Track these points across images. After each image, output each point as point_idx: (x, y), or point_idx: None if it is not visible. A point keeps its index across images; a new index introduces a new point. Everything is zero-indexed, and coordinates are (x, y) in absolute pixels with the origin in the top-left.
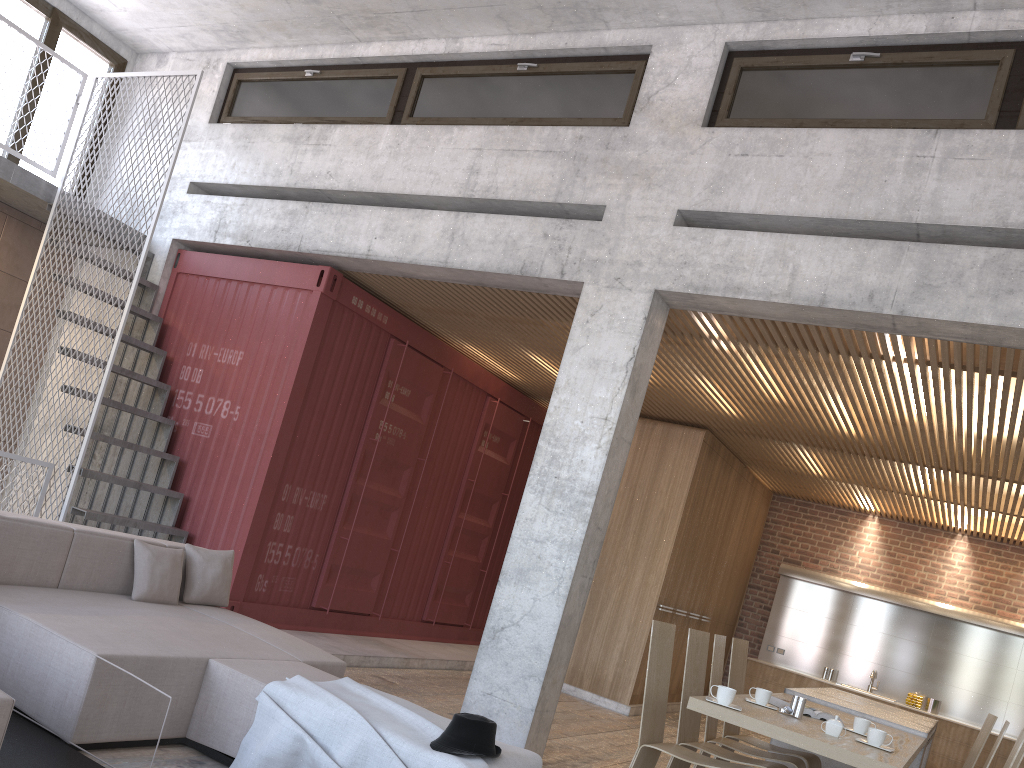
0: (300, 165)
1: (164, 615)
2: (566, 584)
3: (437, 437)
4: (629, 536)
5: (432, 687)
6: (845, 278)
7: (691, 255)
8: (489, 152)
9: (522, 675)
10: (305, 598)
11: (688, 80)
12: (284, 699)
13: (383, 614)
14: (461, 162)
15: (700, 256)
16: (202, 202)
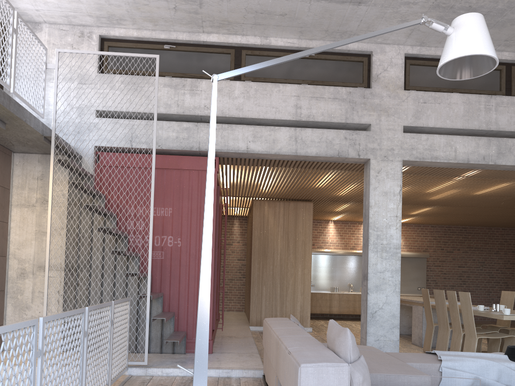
0: (183, 101)
1: None
2: (398, 286)
3: None
4: (291, 254)
5: None
6: (473, 151)
7: (414, 145)
8: (304, 98)
9: (390, 328)
10: (212, 326)
11: (393, 69)
12: (453, 366)
13: None
14: (289, 102)
15: (417, 145)
16: (112, 123)
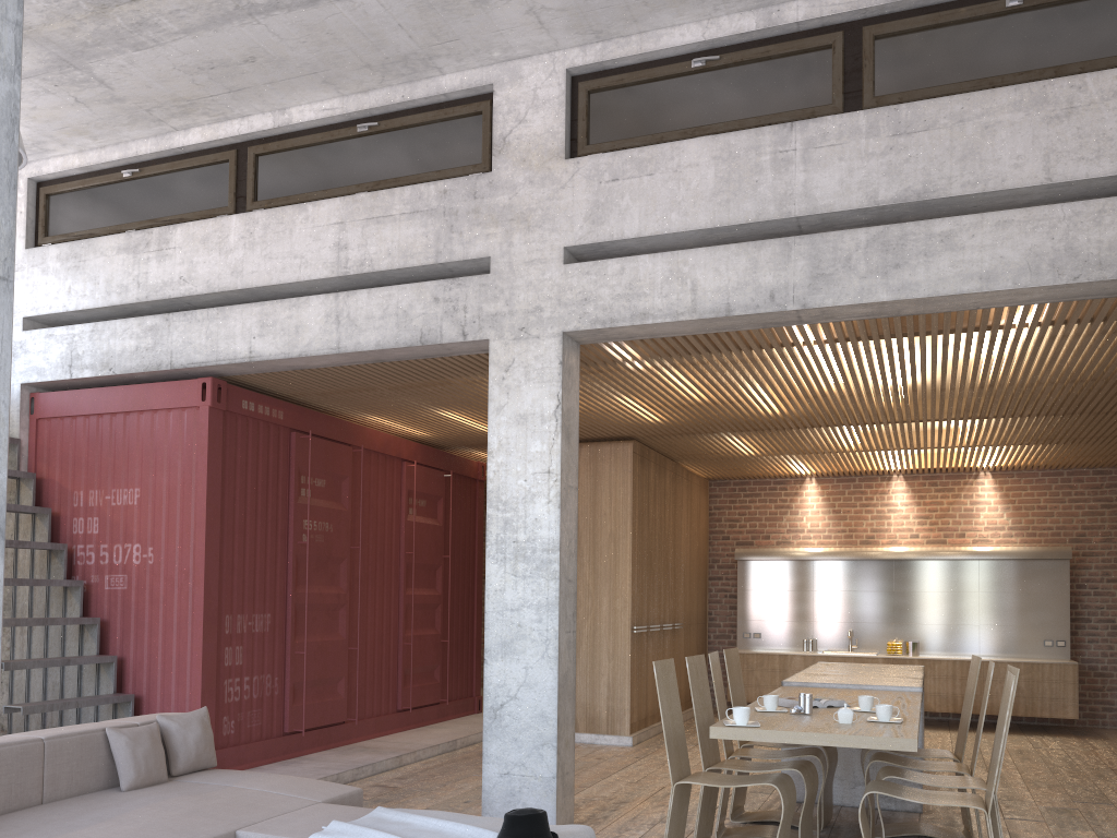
0: (147, 275)
1: (165, 798)
2: (554, 645)
3: (364, 519)
4: (585, 566)
5: (435, 779)
6: (743, 283)
7: (589, 290)
8: (352, 224)
9: (534, 746)
10: (276, 726)
11: (539, 114)
12: None
13: (358, 717)
14: (325, 240)
15: (599, 289)
16: (44, 337)
